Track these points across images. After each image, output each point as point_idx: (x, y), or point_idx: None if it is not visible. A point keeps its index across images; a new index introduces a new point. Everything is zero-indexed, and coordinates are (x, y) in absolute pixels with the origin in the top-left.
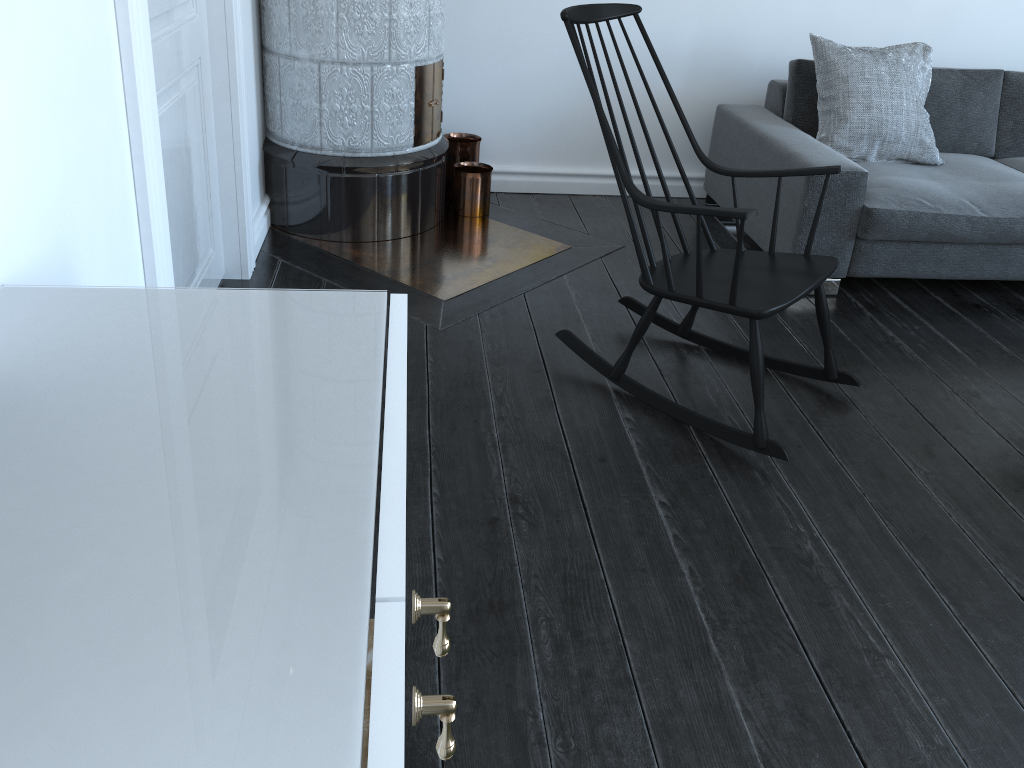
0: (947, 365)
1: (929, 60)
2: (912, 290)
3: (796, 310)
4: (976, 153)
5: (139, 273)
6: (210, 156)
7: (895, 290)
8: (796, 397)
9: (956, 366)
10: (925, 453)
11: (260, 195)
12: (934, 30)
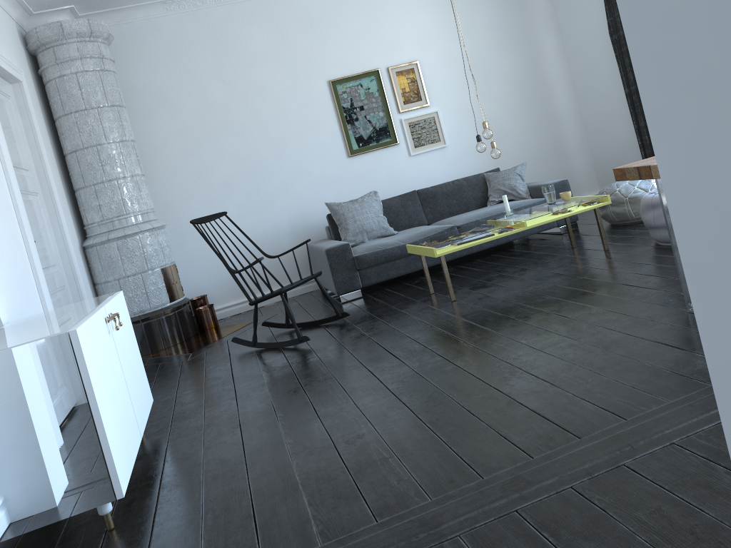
0: (394, 300)
1: (378, 196)
2: (396, 285)
3: (342, 306)
4: (419, 225)
5: None
6: None
7: (389, 287)
8: (327, 327)
9: (397, 299)
10: (367, 324)
11: None
12: (389, 184)
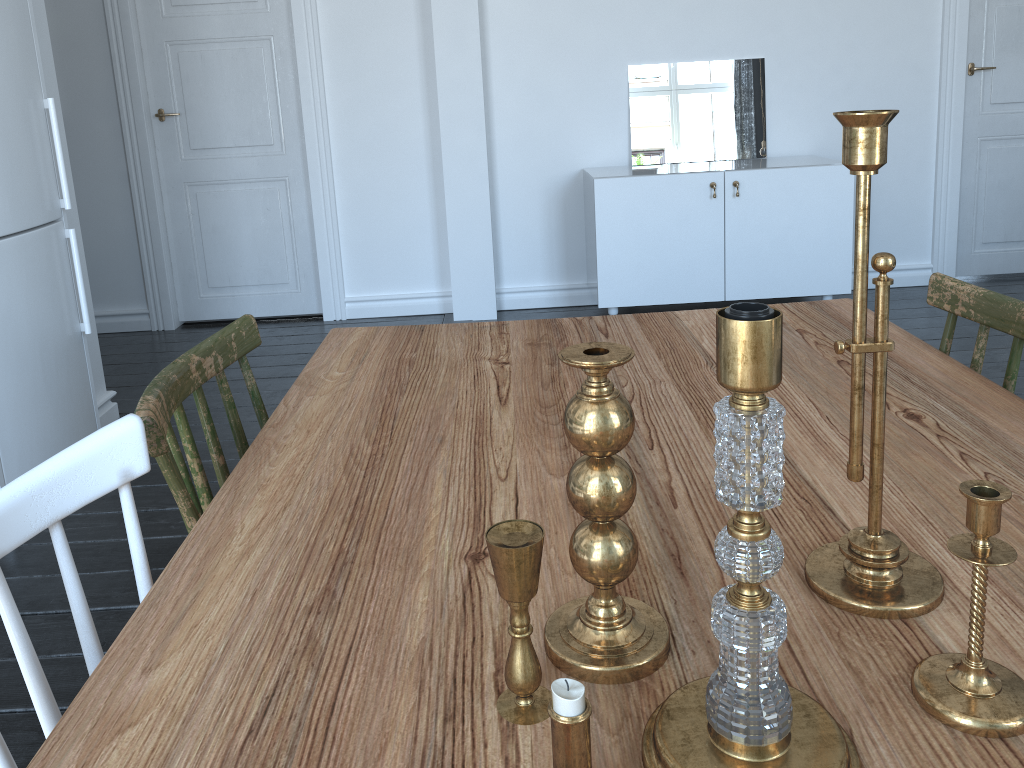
0: None
1: None
2: None
3: None
4: None
5: (928, 196)
6: None
7: None
8: None
9: None
10: None
11: None
12: None
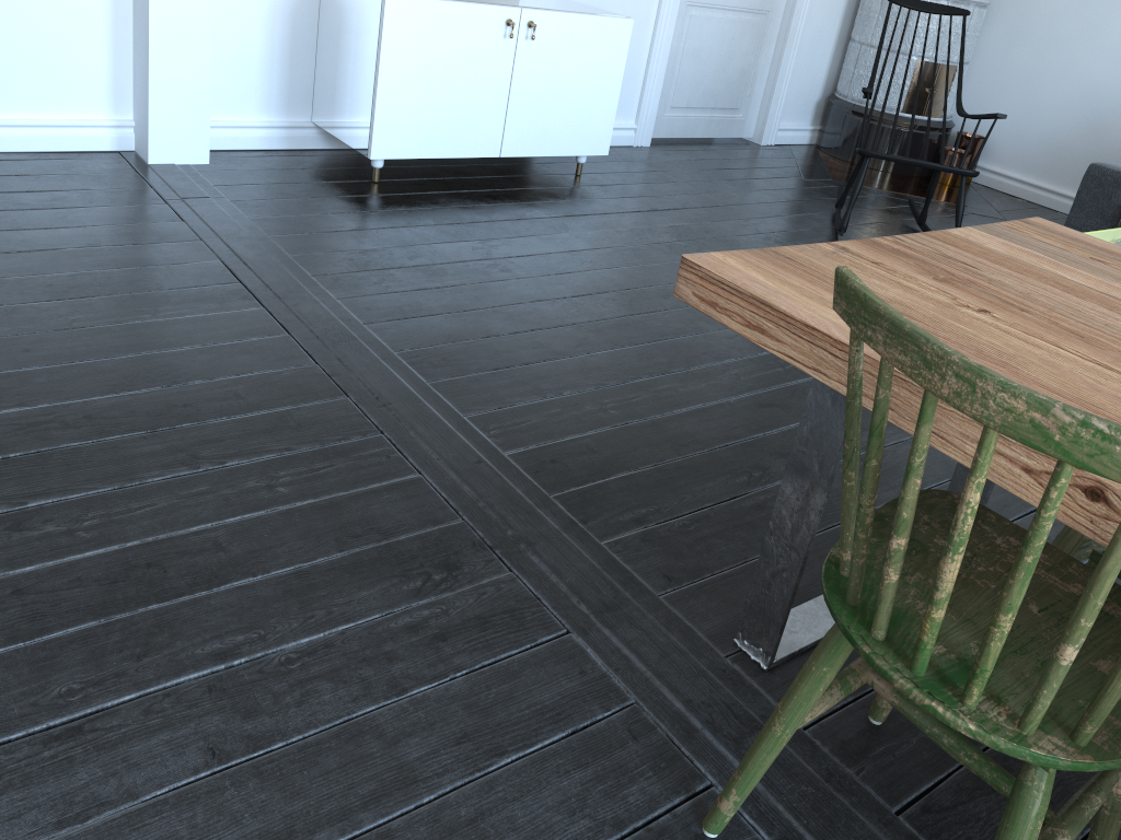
0: None
1: None
2: None
3: None
4: None
5: (644, 55)
6: (759, 66)
7: None
8: None
9: None
10: None
11: (812, 121)
12: None
